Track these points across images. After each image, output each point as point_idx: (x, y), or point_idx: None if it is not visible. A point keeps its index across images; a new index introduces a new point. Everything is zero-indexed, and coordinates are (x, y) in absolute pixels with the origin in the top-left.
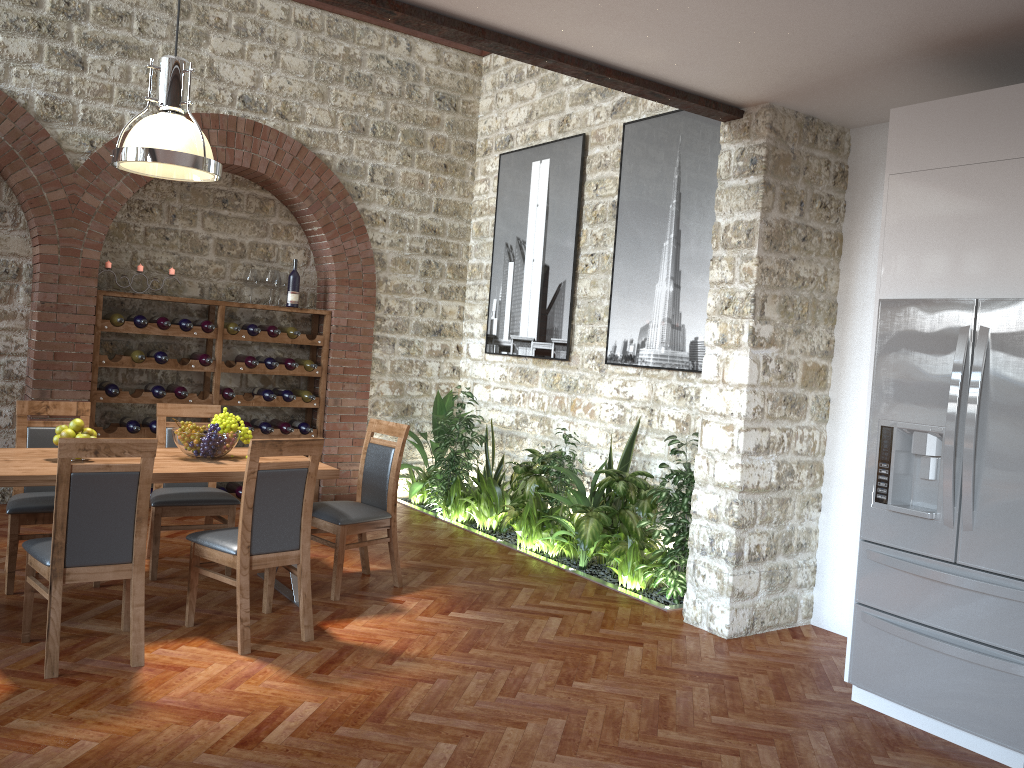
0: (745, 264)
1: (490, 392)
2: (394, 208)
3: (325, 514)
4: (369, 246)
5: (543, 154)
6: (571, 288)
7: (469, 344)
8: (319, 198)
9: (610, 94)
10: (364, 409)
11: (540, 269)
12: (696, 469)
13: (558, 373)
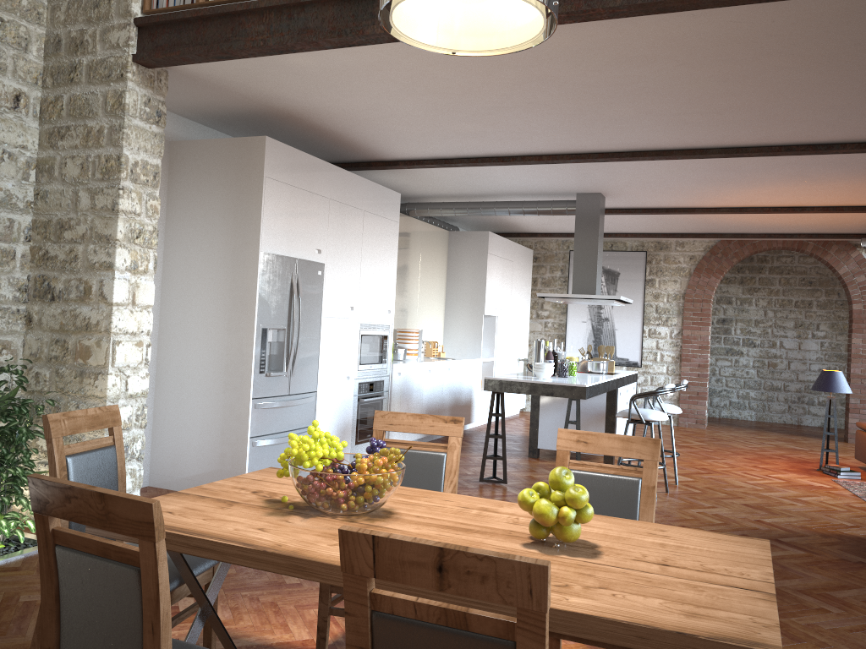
0: (152, 202)
1: None
2: None
3: (203, 562)
4: None
5: None
6: None
7: None
8: None
9: None
10: None
11: None
12: (110, 388)
13: None
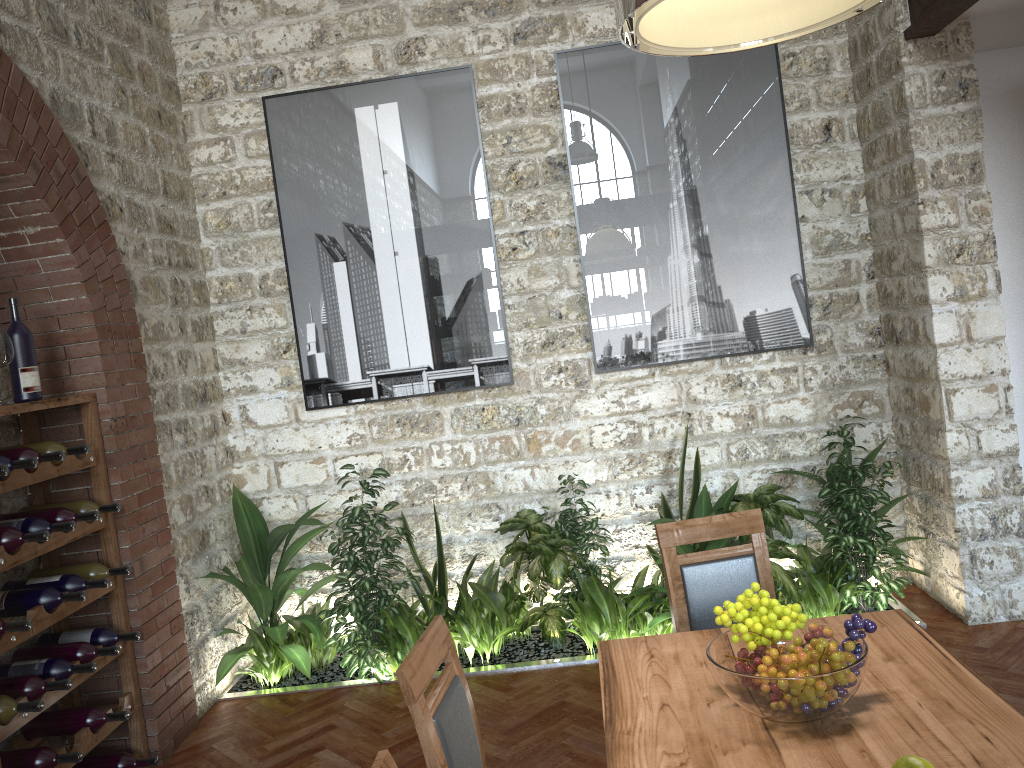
0: (975, 203)
1: (327, 467)
2: (125, 187)
3: None
4: (120, 259)
5: (380, 95)
6: (498, 283)
7: (247, 405)
8: (46, 165)
9: (506, 12)
10: (171, 561)
11: (417, 265)
12: (951, 448)
13: (489, 406)
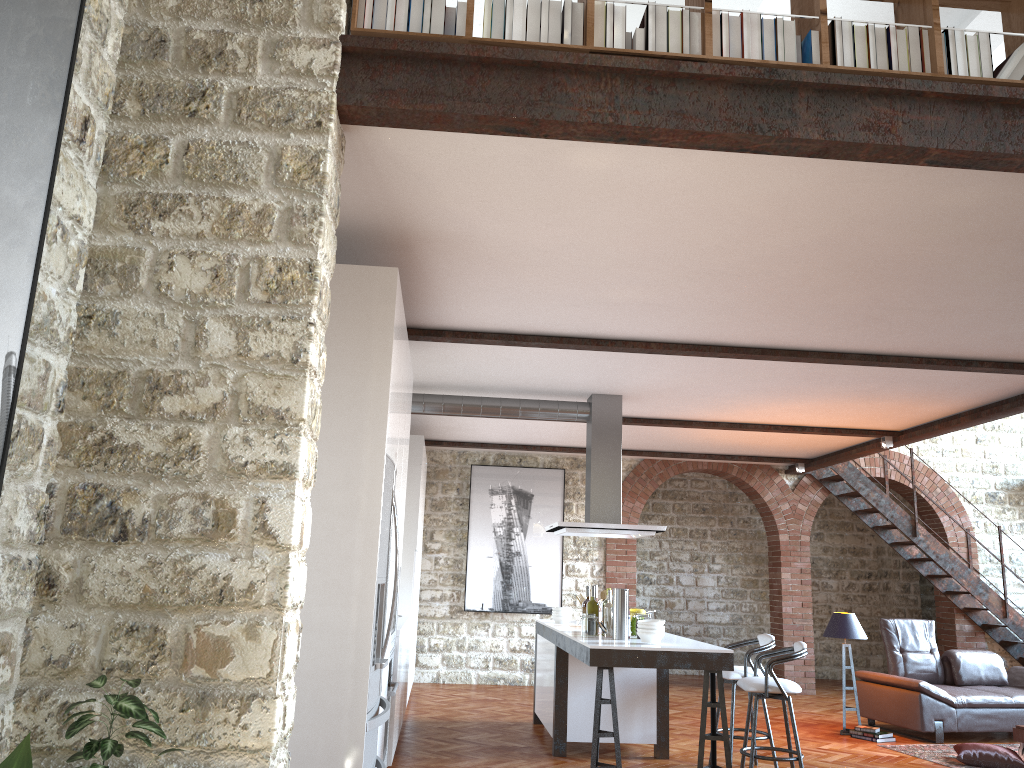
0: (323, 354)
1: None
2: None
3: None
4: None
5: None
6: None
7: None
8: None
9: None
10: None
11: None
12: (277, 727)
13: None
